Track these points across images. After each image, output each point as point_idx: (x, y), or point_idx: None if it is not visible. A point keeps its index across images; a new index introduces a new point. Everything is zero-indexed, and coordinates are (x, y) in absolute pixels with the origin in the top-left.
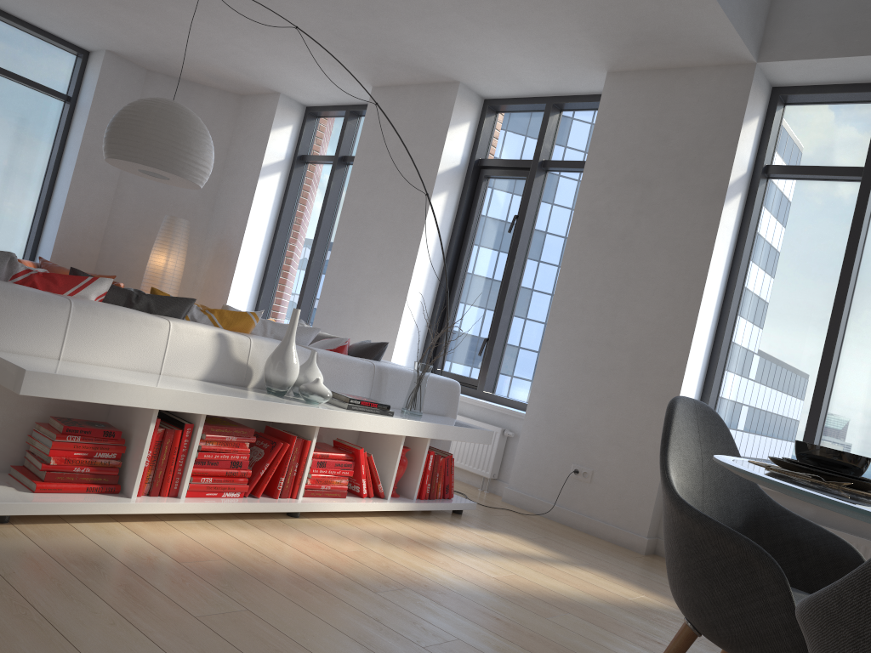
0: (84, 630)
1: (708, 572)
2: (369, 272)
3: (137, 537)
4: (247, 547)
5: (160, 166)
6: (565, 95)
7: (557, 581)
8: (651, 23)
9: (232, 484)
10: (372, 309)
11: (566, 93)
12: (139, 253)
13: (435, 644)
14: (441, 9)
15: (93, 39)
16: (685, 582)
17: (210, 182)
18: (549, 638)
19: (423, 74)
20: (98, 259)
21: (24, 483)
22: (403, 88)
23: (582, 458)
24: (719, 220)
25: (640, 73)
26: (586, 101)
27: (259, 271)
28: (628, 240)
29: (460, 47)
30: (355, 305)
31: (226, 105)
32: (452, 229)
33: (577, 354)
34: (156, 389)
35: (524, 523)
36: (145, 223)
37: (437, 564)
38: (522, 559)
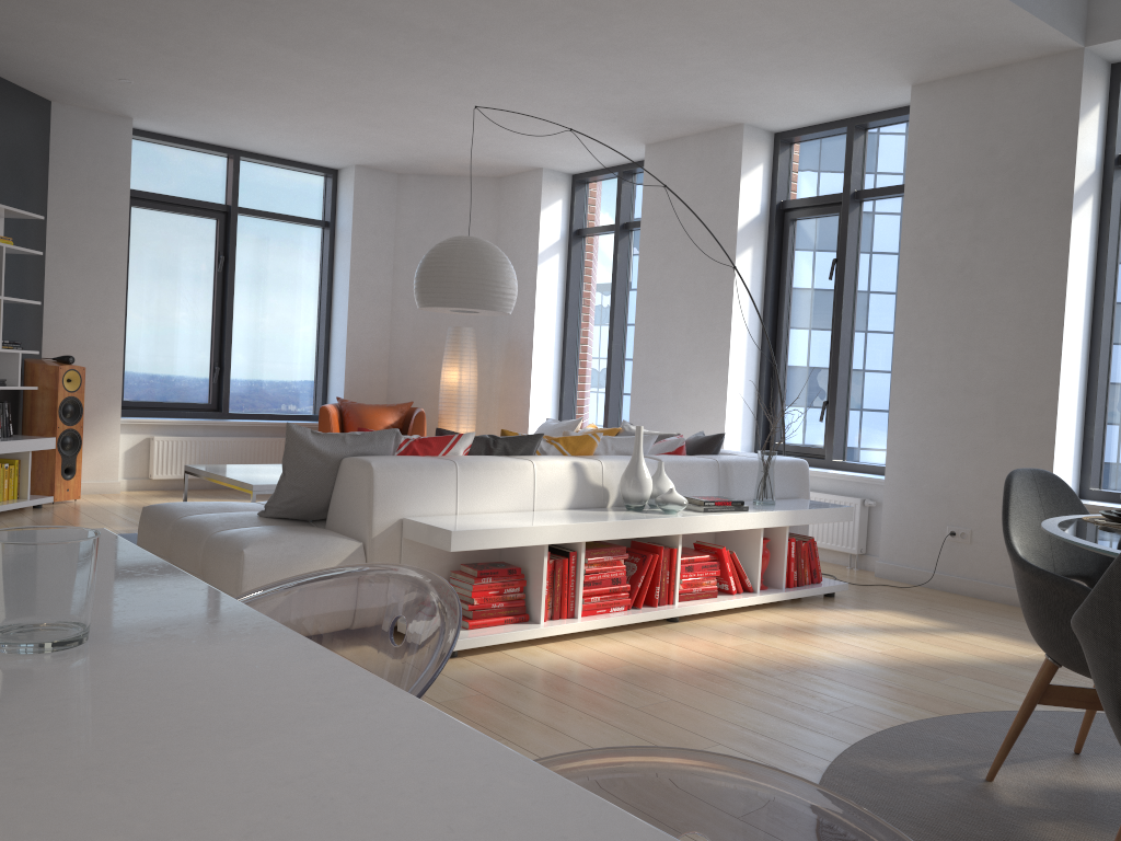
0: (564, 723)
1: (1054, 614)
2: (681, 351)
3: (556, 655)
4: (647, 653)
5: (473, 305)
6: (867, 113)
7: (945, 648)
8: (950, 37)
9: (616, 599)
10: (691, 390)
11: (869, 112)
12: (427, 371)
13: (836, 710)
14: (714, 68)
15: (343, 158)
16: (1038, 625)
17: None
18: (941, 698)
19: (701, 124)
20: (387, 386)
21: None
22: (680, 140)
23: (956, 518)
24: (1069, 234)
25: (950, 81)
26: (893, 116)
27: (556, 366)
28: (967, 272)
29: (739, 94)
30: (672, 390)
31: (486, 192)
32: (763, 286)
33: (931, 406)
34: (545, 527)
35: (903, 596)
36: (427, 337)
37: (821, 647)
38: (906, 633)
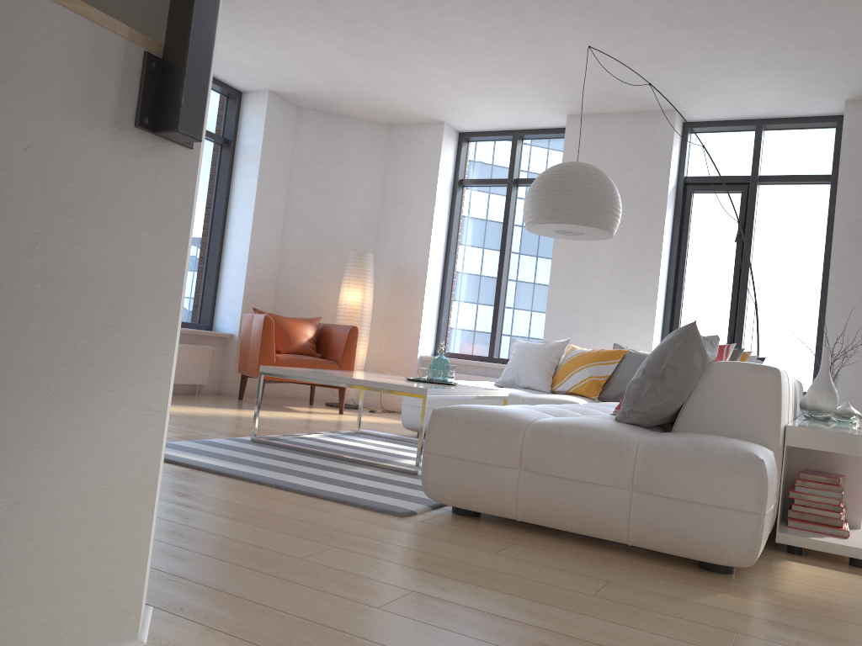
0: None
1: None
2: (604, 289)
3: None
4: None
5: (604, 226)
6: (775, 118)
7: None
8: None
9: None
10: (615, 322)
11: (779, 116)
12: (313, 291)
13: None
14: (739, 57)
15: (266, 81)
16: None
17: (371, 213)
18: None
19: (642, 104)
20: (274, 301)
21: (821, 532)
22: (607, 116)
23: None
24: None
25: None
26: (800, 123)
27: (438, 295)
28: None
29: (717, 84)
30: (593, 320)
31: (377, 135)
32: (670, 242)
33: None
34: None
35: None
36: (315, 259)
37: None
38: None
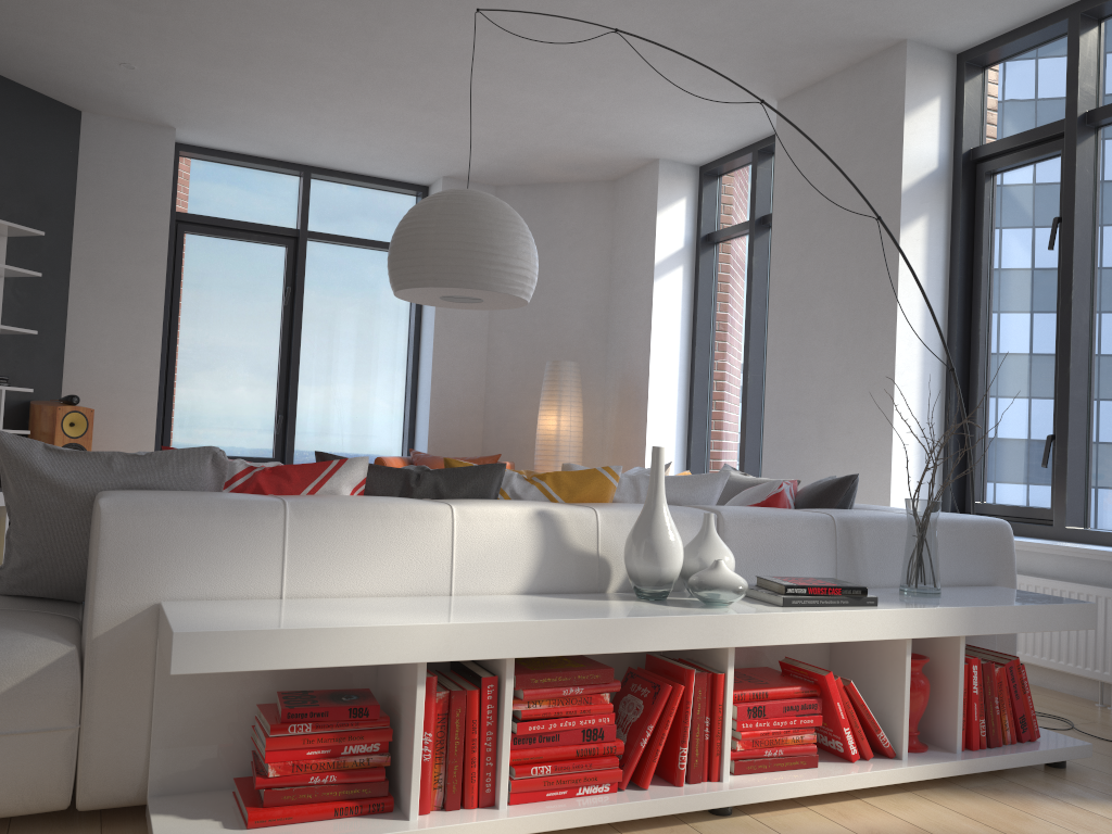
0: None
1: None
2: (827, 372)
3: None
4: None
5: (457, 282)
6: None
7: None
8: None
9: (591, 770)
10: (843, 426)
11: None
12: (528, 419)
13: None
14: None
15: (425, 168)
16: None
17: (596, 305)
18: None
19: (844, 50)
20: (483, 438)
21: (242, 810)
22: (821, 84)
23: None
24: None
25: None
26: None
27: (681, 408)
28: None
29: None
30: (816, 427)
31: (597, 199)
32: (948, 272)
33: None
34: (408, 629)
35: None
36: (529, 378)
37: None
38: None
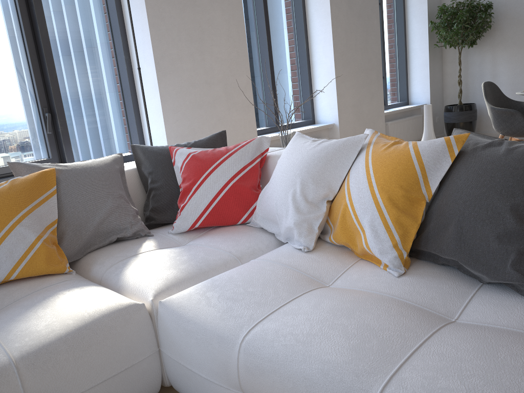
0: None
1: None
2: None
3: None
4: None
5: None
6: None
7: None
8: None
9: None
10: None
11: None
12: None
13: None
14: None
15: None
16: None
17: None
18: None
19: None
20: None
21: None
22: None
23: None
24: None
25: None
26: None
27: None
28: None
29: None
30: None
31: None
32: None
33: (189, 97)
34: None
35: None
36: None
37: None
38: None
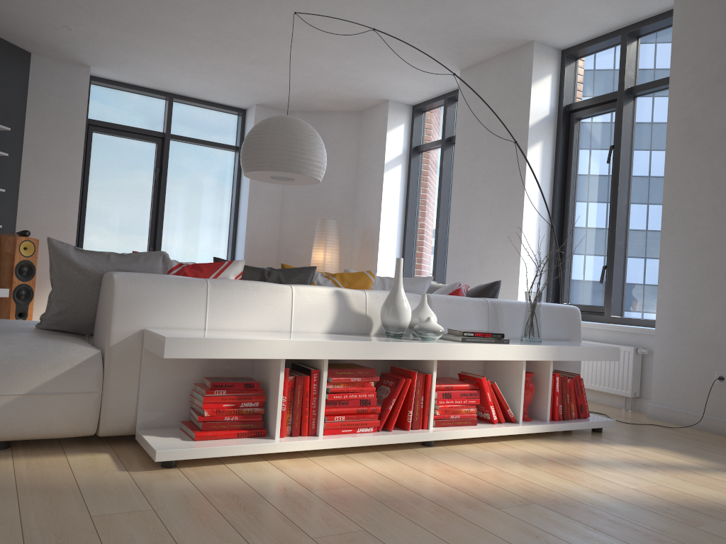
0: None
1: None
2: (485, 228)
3: (279, 472)
4: (377, 475)
5: (282, 168)
6: (638, 21)
7: (709, 488)
8: None
9: (364, 420)
10: (492, 260)
11: (639, 19)
12: (305, 254)
13: None
14: None
15: (245, 98)
16: None
17: (348, 186)
18: None
19: (499, 44)
20: (276, 265)
21: (188, 434)
22: (486, 62)
23: (725, 364)
24: None
25: None
26: (661, 20)
27: (398, 250)
28: None
29: (524, 6)
30: (477, 260)
31: (350, 122)
32: (553, 173)
33: (698, 260)
34: (278, 341)
35: (671, 435)
36: (306, 229)
37: (570, 480)
38: (668, 470)
